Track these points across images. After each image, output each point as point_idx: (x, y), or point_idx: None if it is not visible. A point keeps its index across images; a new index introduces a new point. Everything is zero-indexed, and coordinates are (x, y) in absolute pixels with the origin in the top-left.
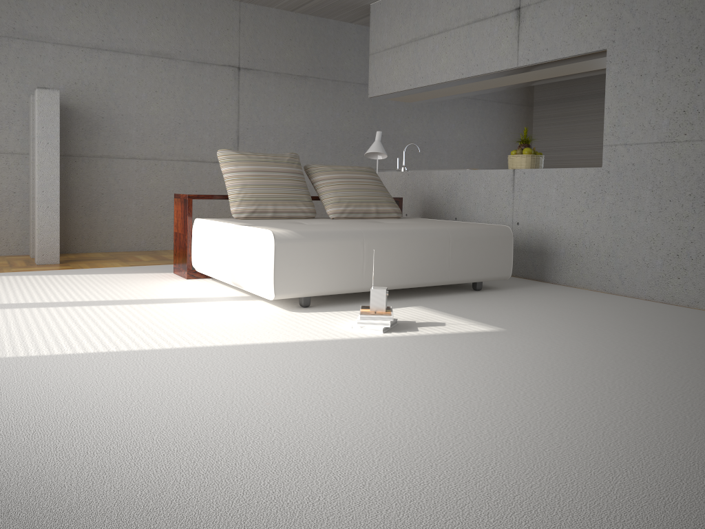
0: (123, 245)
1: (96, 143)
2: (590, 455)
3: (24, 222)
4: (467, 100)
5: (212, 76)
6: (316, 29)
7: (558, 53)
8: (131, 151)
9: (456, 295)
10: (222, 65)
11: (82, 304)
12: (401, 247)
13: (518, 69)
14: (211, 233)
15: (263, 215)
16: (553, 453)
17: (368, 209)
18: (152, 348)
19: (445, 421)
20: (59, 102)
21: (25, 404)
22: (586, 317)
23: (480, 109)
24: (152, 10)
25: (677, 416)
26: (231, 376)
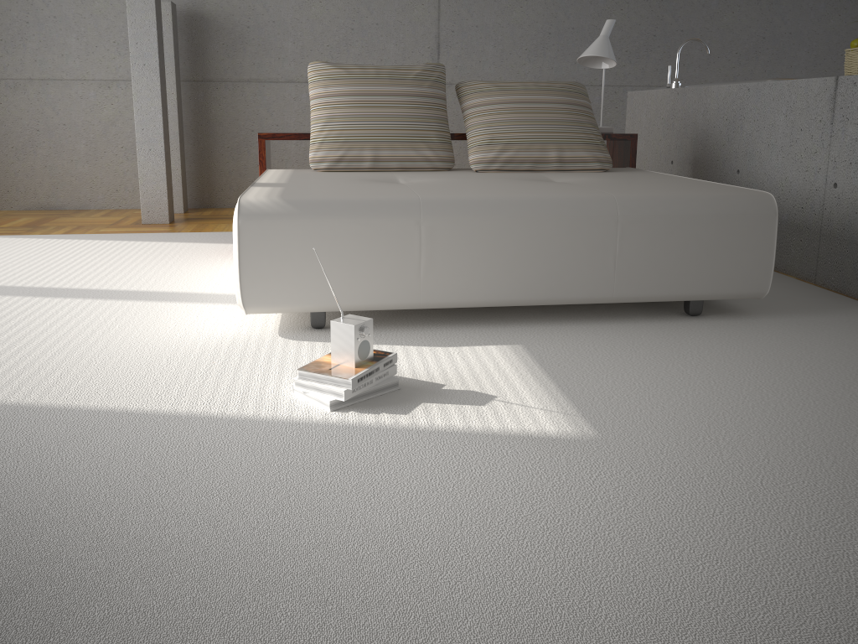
0: None
1: (241, 63)
2: None
3: None
4: None
5: None
6: None
7: None
8: (288, 71)
9: (631, 325)
10: None
11: (43, 294)
12: (504, 232)
13: None
14: None
15: (356, 166)
16: None
17: (543, 156)
18: None
19: None
20: (154, 7)
21: None
22: (853, 419)
23: None
24: None
25: None
26: None
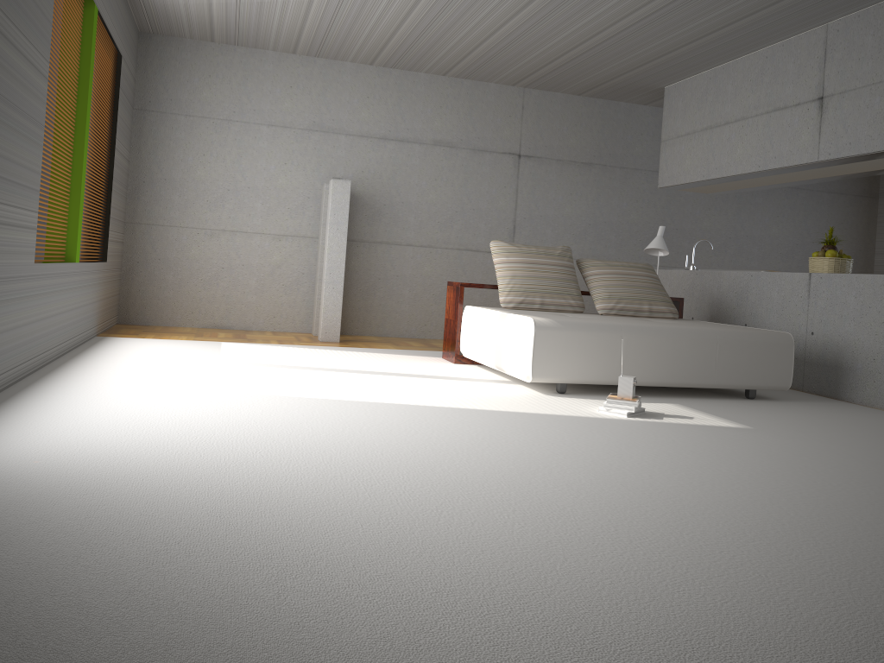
0: (395, 331)
1: (376, 229)
2: (754, 497)
3: (309, 301)
4: (787, 189)
5: (491, 164)
6: (604, 113)
7: (861, 148)
8: (409, 238)
9: (723, 400)
10: (502, 153)
11: (365, 373)
12: (662, 344)
13: (820, 163)
14: (479, 319)
15: (530, 307)
16: (724, 492)
17: (640, 307)
18: (424, 404)
19: (647, 468)
20: (350, 191)
21: (339, 422)
22: (855, 429)
23: (803, 200)
24: (437, 100)
25: (862, 491)
26: (485, 426)
